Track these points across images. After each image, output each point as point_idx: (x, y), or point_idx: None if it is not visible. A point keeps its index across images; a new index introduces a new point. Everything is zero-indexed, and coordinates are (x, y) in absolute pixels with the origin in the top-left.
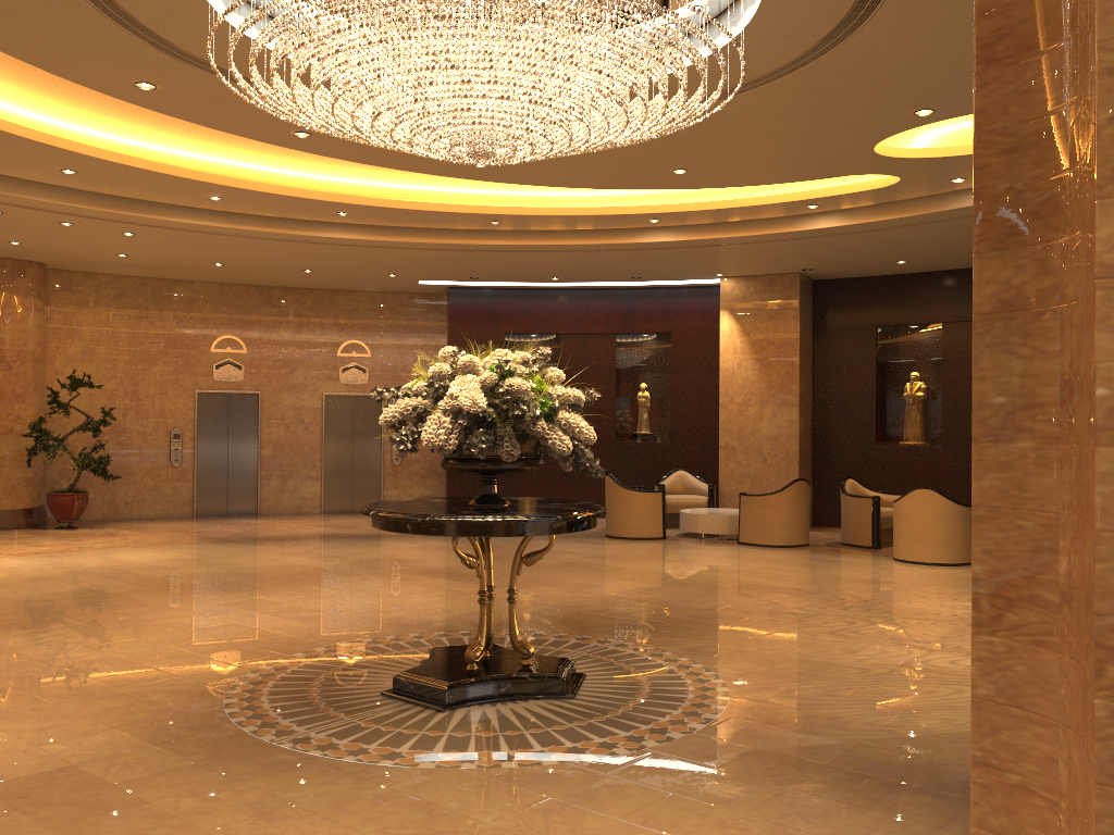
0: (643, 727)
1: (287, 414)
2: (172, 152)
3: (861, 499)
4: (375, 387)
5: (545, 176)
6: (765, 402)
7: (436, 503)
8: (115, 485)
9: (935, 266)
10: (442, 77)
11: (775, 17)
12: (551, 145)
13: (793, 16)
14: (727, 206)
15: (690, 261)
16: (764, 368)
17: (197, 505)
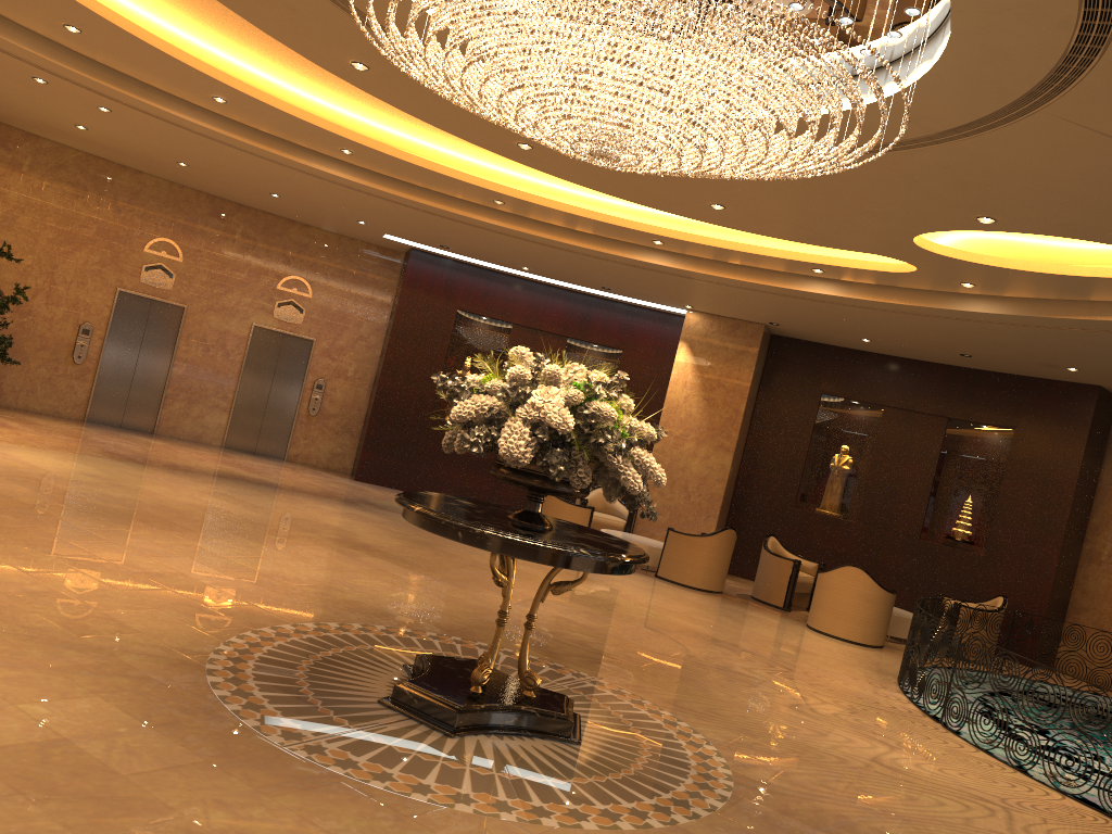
0: (664, 796)
1: (210, 336)
2: (188, 39)
3: (782, 560)
4: (439, 372)
5: (582, 175)
6: (702, 441)
7: (472, 508)
8: (6, 368)
9: (892, 351)
10: (608, 70)
11: (918, 98)
12: (676, 165)
13: (936, 103)
14: (737, 248)
15: (670, 288)
16: (709, 407)
17: (91, 409)
